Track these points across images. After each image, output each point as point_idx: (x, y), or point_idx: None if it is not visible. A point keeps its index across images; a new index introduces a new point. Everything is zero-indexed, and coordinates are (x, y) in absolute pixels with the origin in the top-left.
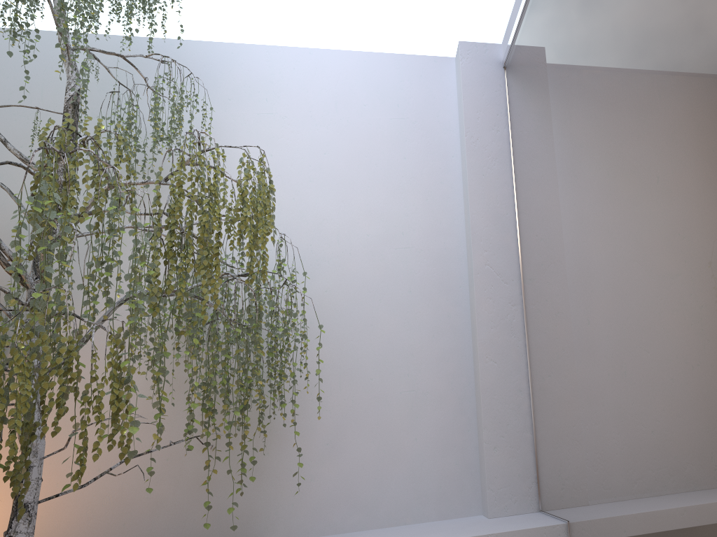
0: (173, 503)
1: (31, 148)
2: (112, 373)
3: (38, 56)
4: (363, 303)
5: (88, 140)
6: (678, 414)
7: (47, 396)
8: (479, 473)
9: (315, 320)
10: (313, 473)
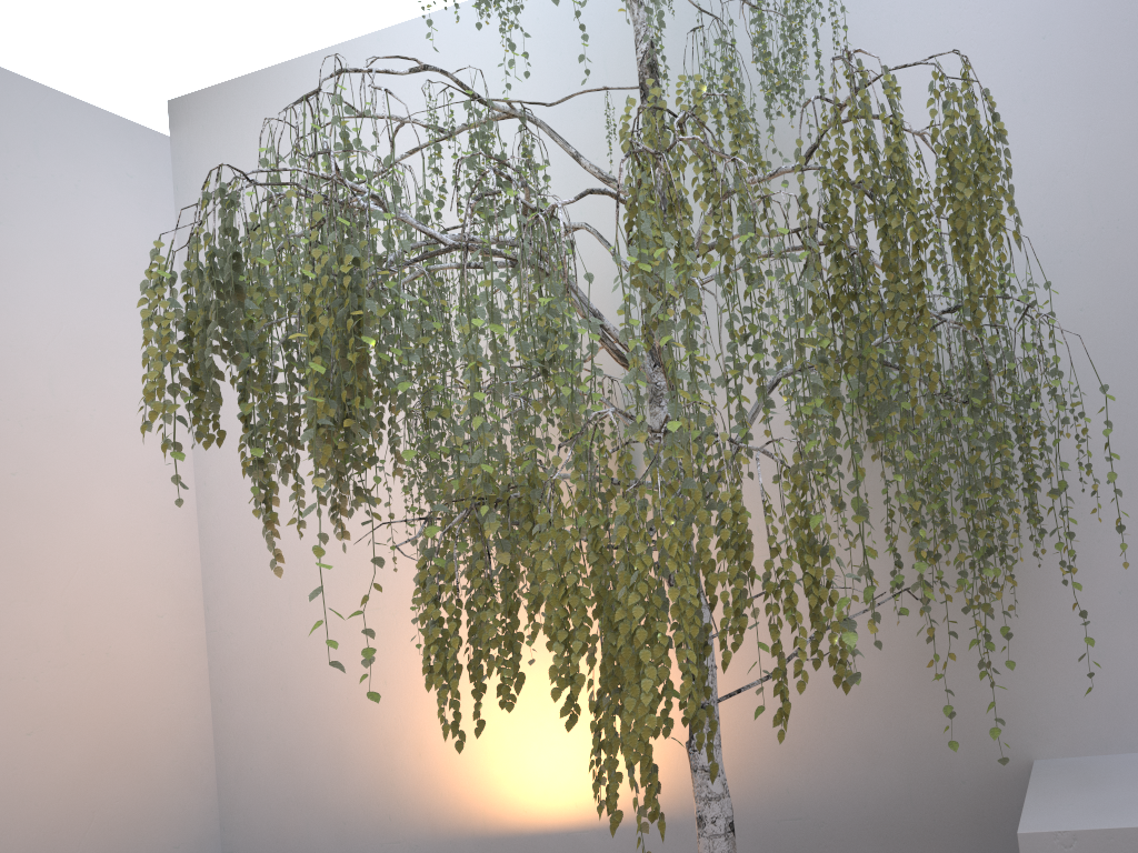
0: (886, 689)
1: (608, 158)
2: (796, 535)
3: (589, 6)
4: None
5: (684, 120)
6: None
7: (695, 531)
8: None
9: (1068, 367)
10: (1100, 644)
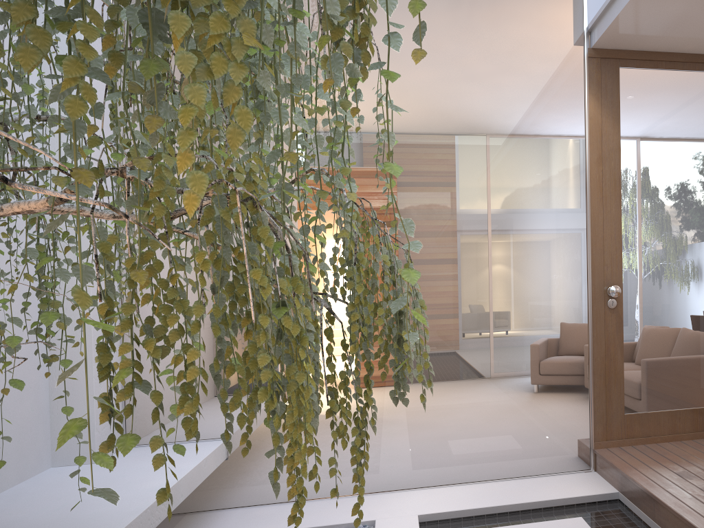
0: None
1: None
2: None
3: None
4: None
5: None
6: (446, 344)
7: None
8: (50, 417)
9: None
10: None
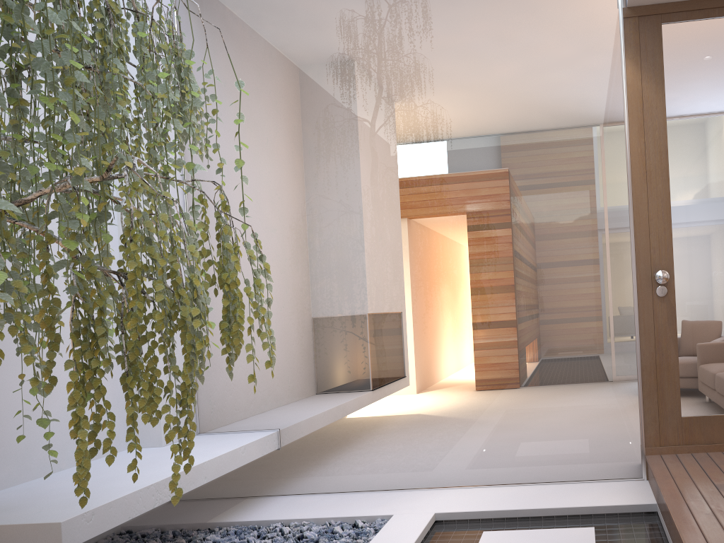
0: None
1: None
2: None
3: None
4: (3, 191)
5: None
6: (478, 340)
7: None
8: None
9: None
10: None
